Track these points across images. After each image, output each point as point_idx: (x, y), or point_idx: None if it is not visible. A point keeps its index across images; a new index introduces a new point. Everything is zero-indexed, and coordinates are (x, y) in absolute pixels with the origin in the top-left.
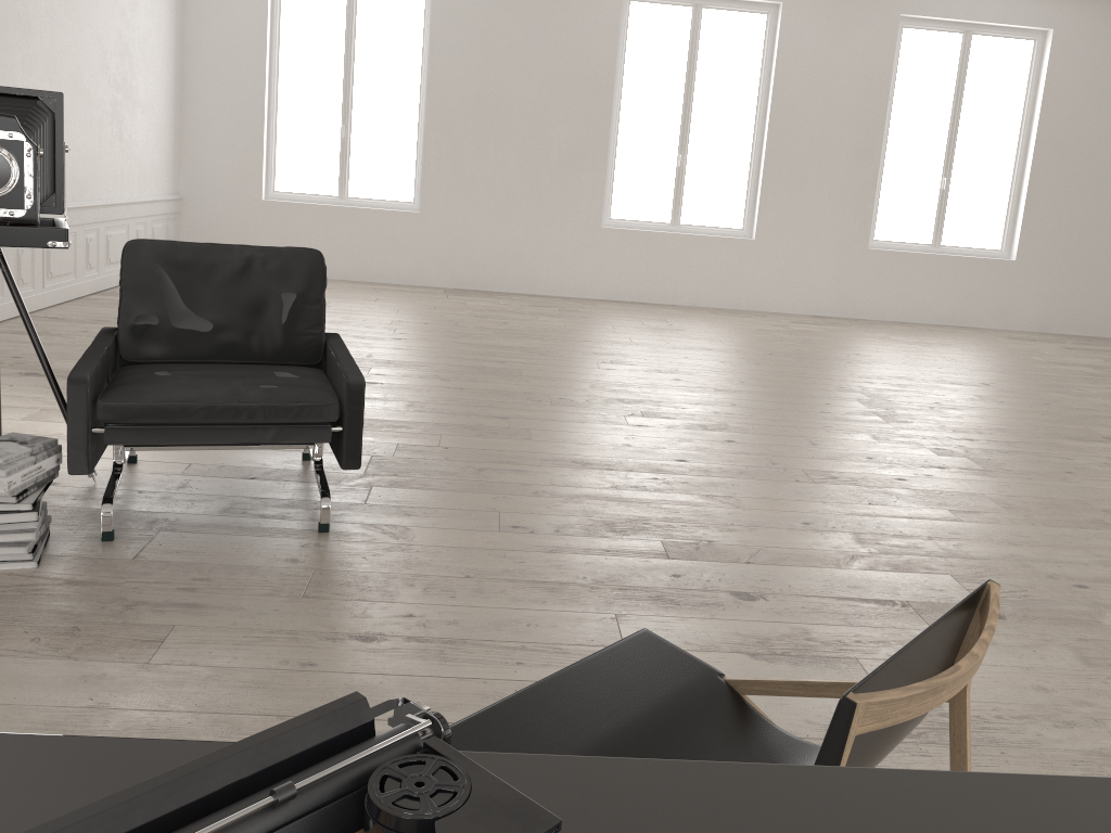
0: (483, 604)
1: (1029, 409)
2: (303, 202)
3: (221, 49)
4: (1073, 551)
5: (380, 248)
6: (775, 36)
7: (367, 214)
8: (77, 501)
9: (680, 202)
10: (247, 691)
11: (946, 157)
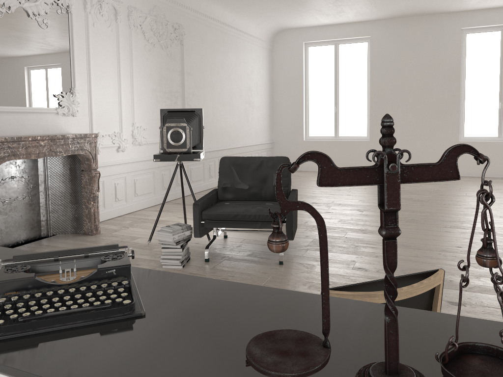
0: None
1: None
2: (320, 140)
3: (286, 82)
4: None
5: (352, 157)
6: None
7: (346, 143)
8: (202, 249)
9: (502, 126)
10: None
11: None
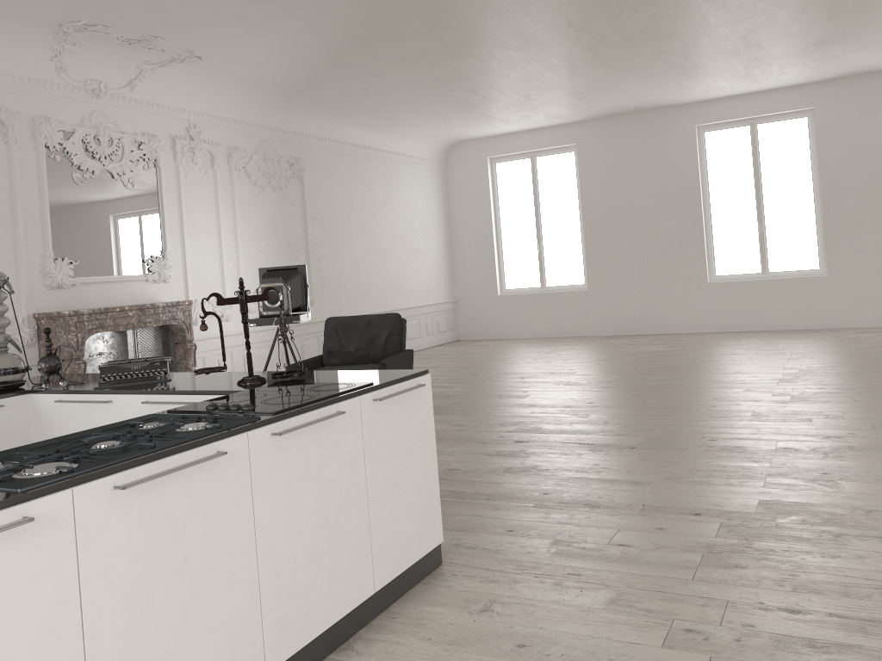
0: None
1: None
2: (521, 293)
3: (468, 215)
4: (747, 429)
5: (566, 315)
6: (816, 130)
7: (556, 295)
8: None
9: (766, 257)
10: None
11: None
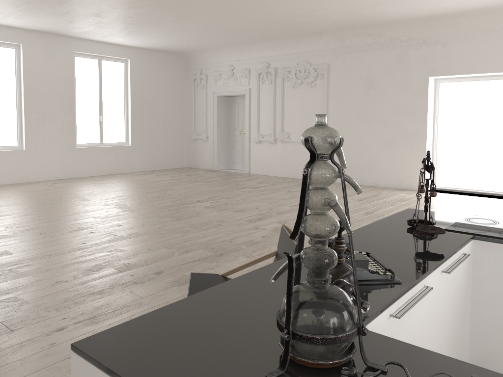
0: (84, 305)
1: (168, 198)
2: None
3: None
4: (220, 234)
5: None
6: (20, 58)
7: None
8: None
9: None
10: (44, 359)
11: (100, 108)
